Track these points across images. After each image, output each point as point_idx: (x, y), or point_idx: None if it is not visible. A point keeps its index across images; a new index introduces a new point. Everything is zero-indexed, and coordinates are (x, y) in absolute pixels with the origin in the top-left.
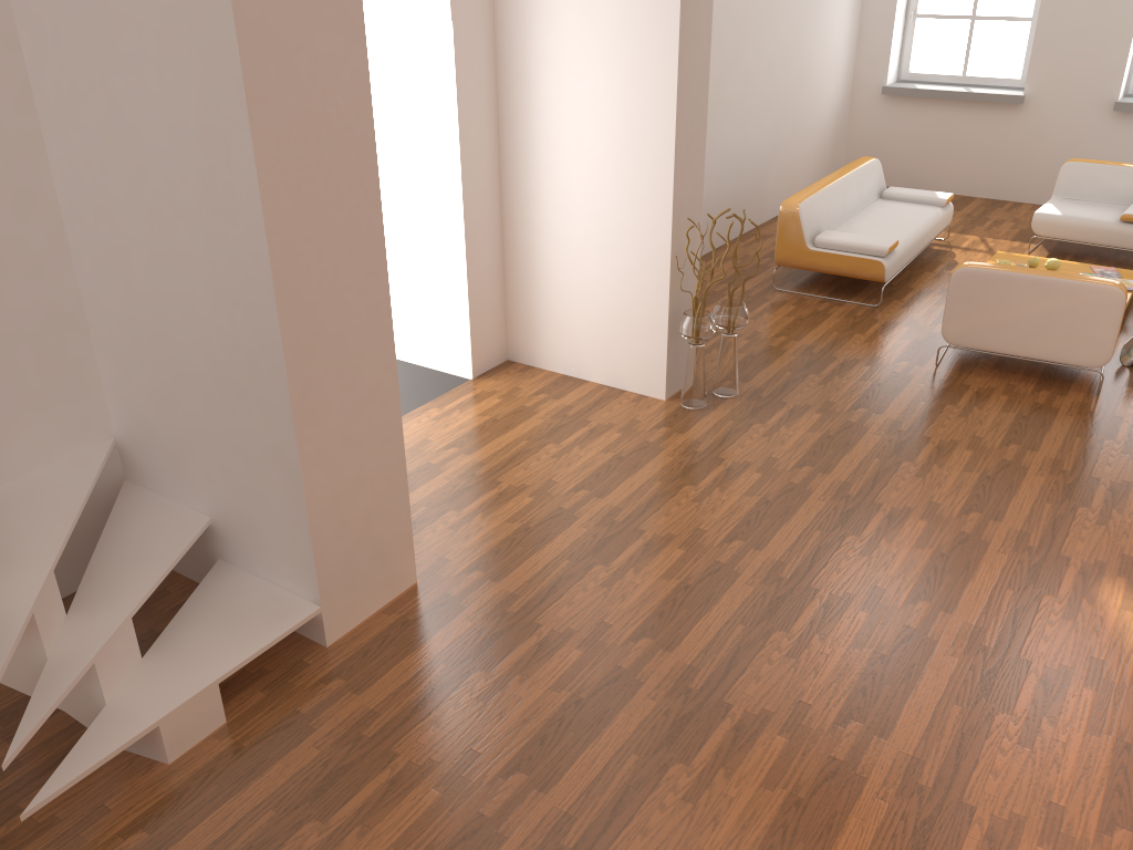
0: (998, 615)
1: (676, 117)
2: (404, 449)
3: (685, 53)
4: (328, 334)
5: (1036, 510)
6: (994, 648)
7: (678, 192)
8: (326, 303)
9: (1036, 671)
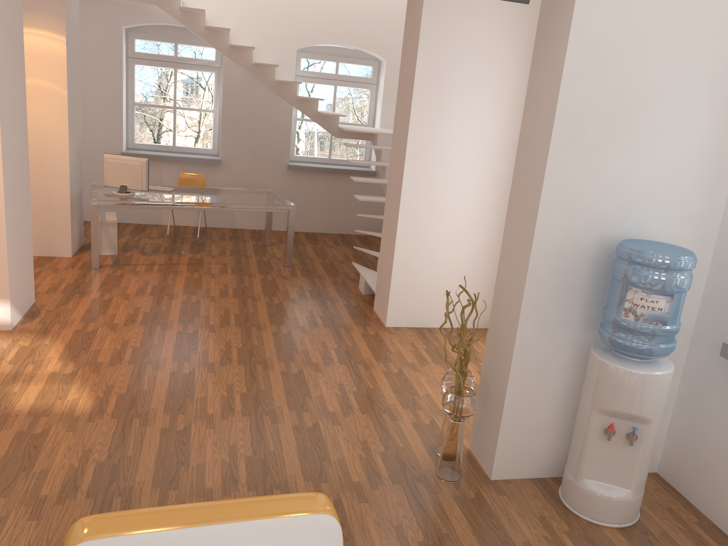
0: (147, 377)
1: (508, 205)
2: (392, 264)
3: (522, 154)
4: (391, 197)
5: (138, 445)
6: (146, 364)
7: (501, 272)
8: (392, 186)
9: (124, 361)
